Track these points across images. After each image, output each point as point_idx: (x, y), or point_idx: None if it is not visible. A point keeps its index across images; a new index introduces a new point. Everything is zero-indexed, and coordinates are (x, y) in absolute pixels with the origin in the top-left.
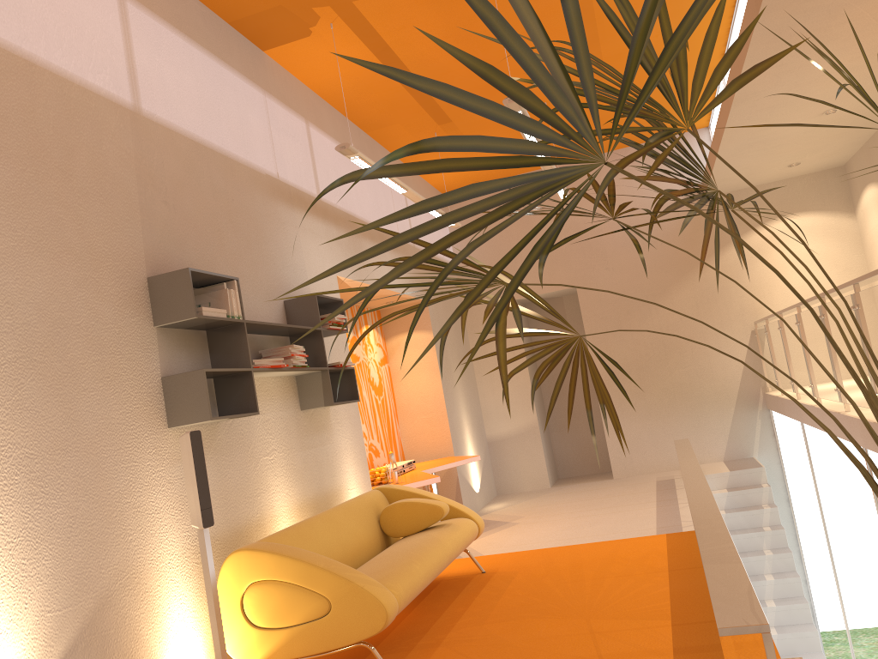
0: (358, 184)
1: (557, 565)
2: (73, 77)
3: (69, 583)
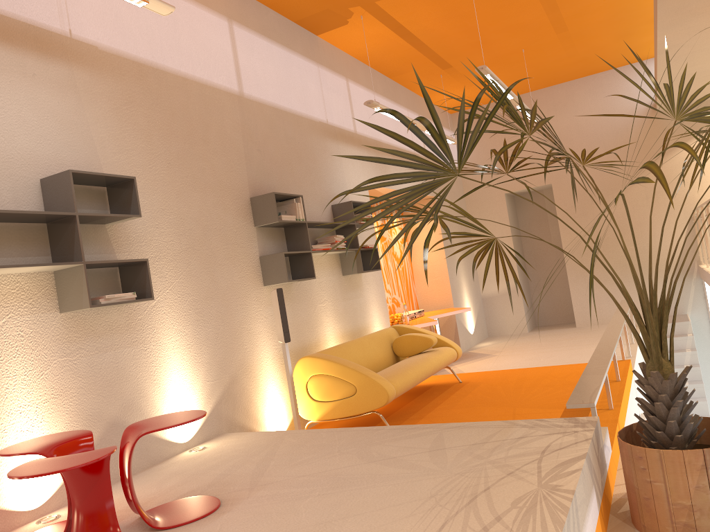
0: (384, 117)
1: (509, 379)
2: (206, 82)
3: (216, 368)
